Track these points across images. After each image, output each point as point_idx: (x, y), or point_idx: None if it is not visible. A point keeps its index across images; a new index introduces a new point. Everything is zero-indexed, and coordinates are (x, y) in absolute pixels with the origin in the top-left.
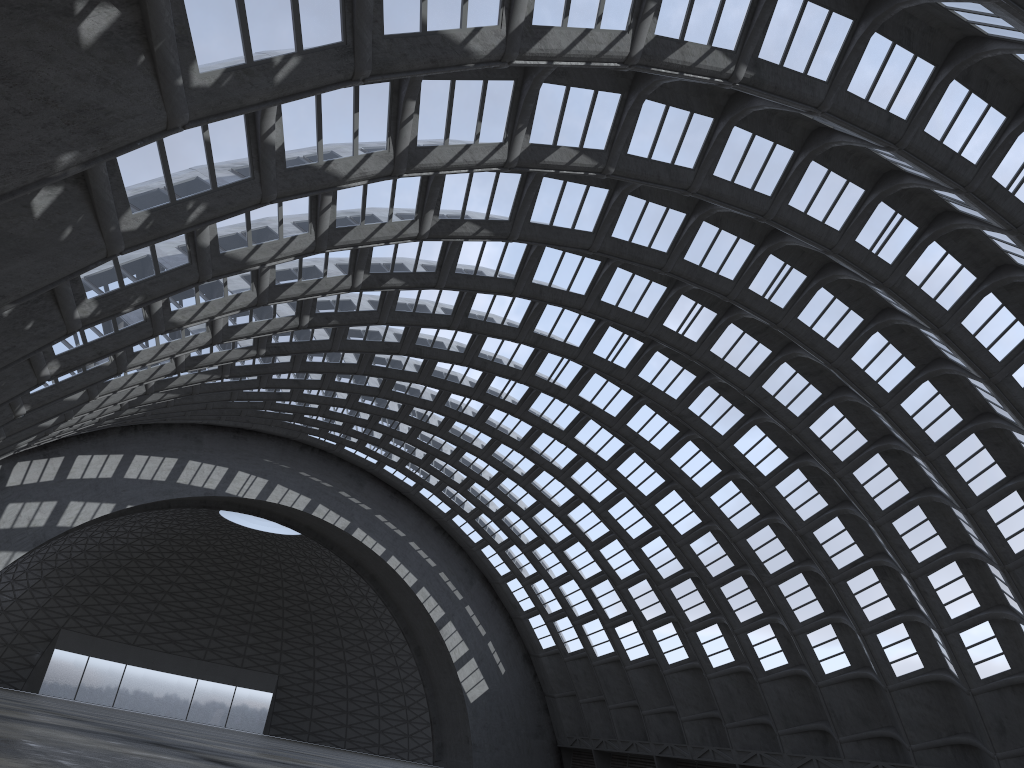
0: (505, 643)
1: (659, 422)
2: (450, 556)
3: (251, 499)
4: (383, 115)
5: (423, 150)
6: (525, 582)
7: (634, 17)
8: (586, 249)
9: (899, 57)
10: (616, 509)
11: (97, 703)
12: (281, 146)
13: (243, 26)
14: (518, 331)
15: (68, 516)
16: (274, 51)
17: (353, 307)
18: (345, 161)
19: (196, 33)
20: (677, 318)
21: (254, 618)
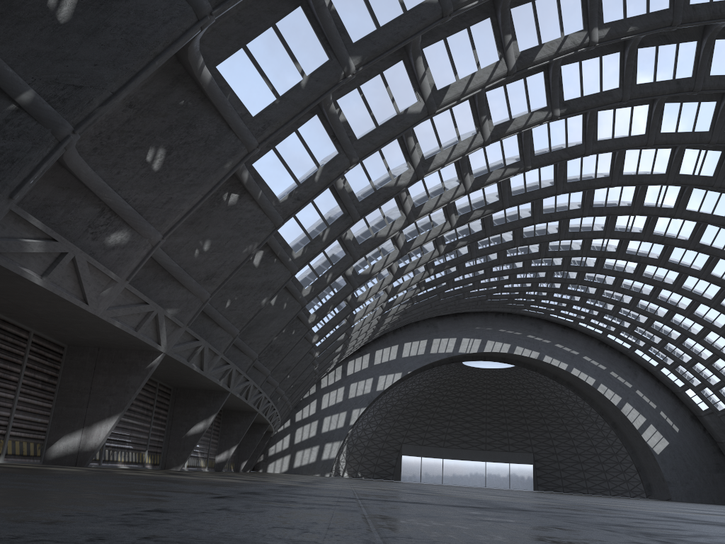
0: (673, 411)
1: (692, 253)
2: (615, 360)
3: (474, 353)
4: (393, 203)
5: (419, 207)
6: (670, 368)
7: (477, 126)
8: (554, 194)
9: (666, 50)
10: (699, 311)
11: (433, 482)
12: (353, 237)
13: (304, 230)
14: (558, 234)
15: (380, 384)
16: (319, 231)
17: (454, 255)
18: (384, 229)
19: (289, 241)
20: (652, 198)
21: (507, 420)
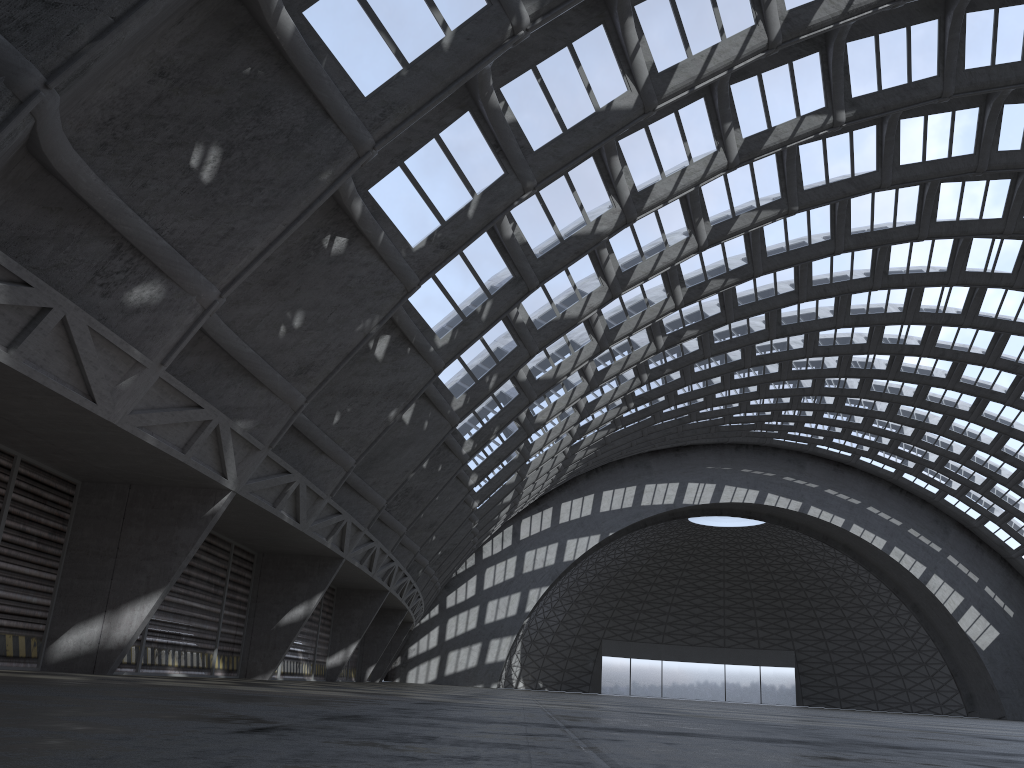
0: (1004, 585)
1: None
2: (914, 511)
3: (706, 504)
4: (588, 266)
5: (628, 272)
6: (999, 521)
7: (718, 139)
8: (832, 253)
9: (1010, 15)
10: None
11: (648, 695)
12: (528, 319)
13: (452, 304)
14: (834, 319)
15: (569, 552)
16: (475, 305)
17: (678, 354)
18: (574, 306)
19: (430, 321)
20: (979, 260)
21: (755, 603)
